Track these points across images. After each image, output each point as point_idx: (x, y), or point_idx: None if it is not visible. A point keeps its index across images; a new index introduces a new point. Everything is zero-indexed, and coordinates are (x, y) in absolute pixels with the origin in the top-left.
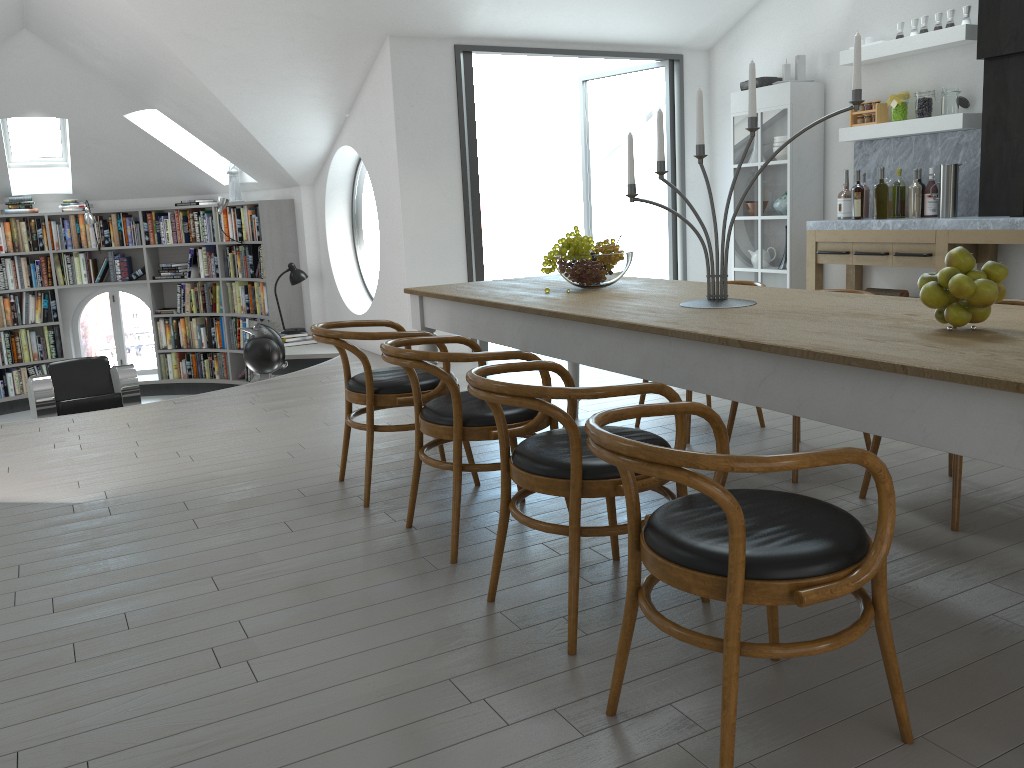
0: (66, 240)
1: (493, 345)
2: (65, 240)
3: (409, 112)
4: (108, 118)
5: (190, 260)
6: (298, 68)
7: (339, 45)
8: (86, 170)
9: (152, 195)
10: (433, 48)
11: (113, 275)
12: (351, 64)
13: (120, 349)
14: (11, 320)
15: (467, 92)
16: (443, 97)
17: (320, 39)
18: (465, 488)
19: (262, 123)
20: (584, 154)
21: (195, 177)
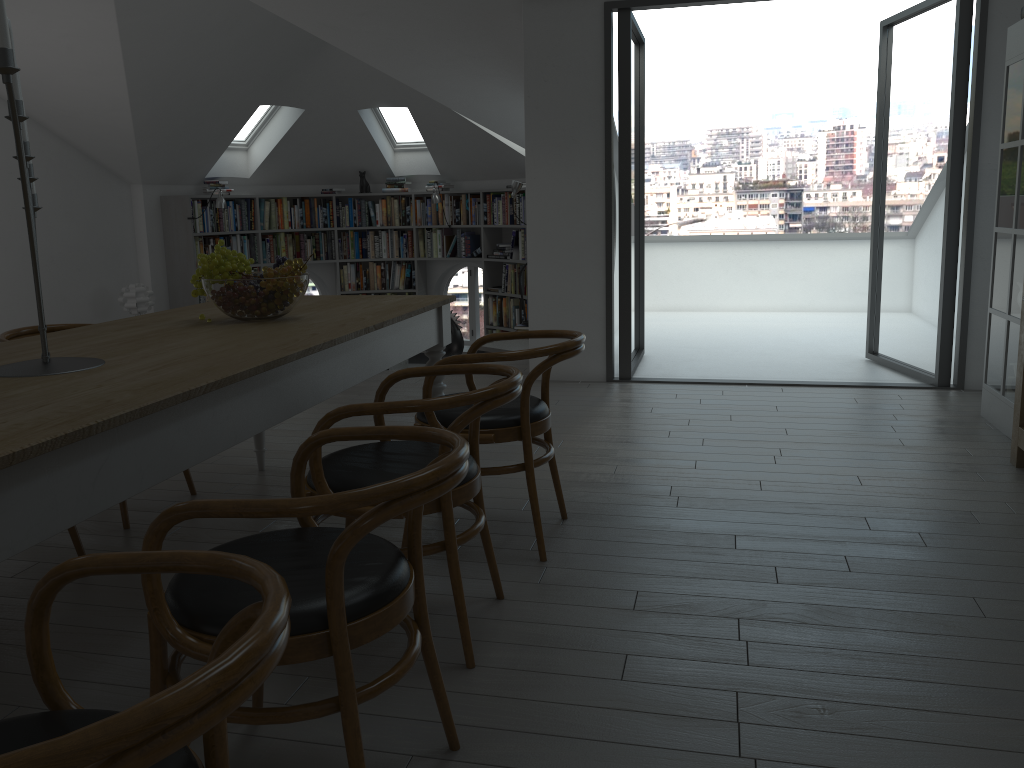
0: (427, 217)
1: (673, 370)
2: (426, 217)
3: (542, 88)
4: (433, 105)
5: (512, 242)
6: (456, 47)
7: (478, 18)
8: (441, 153)
9: (500, 177)
10: (576, 9)
11: (458, 251)
12: (508, 37)
13: (472, 320)
14: (380, 284)
15: (621, 59)
16: (586, 68)
17: (452, 14)
18: (111, 527)
19: (469, 106)
20: (877, 129)
21: (520, 160)
